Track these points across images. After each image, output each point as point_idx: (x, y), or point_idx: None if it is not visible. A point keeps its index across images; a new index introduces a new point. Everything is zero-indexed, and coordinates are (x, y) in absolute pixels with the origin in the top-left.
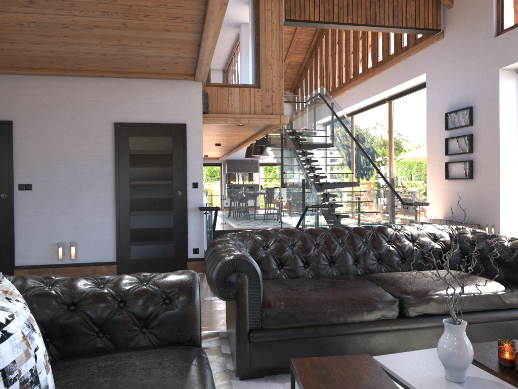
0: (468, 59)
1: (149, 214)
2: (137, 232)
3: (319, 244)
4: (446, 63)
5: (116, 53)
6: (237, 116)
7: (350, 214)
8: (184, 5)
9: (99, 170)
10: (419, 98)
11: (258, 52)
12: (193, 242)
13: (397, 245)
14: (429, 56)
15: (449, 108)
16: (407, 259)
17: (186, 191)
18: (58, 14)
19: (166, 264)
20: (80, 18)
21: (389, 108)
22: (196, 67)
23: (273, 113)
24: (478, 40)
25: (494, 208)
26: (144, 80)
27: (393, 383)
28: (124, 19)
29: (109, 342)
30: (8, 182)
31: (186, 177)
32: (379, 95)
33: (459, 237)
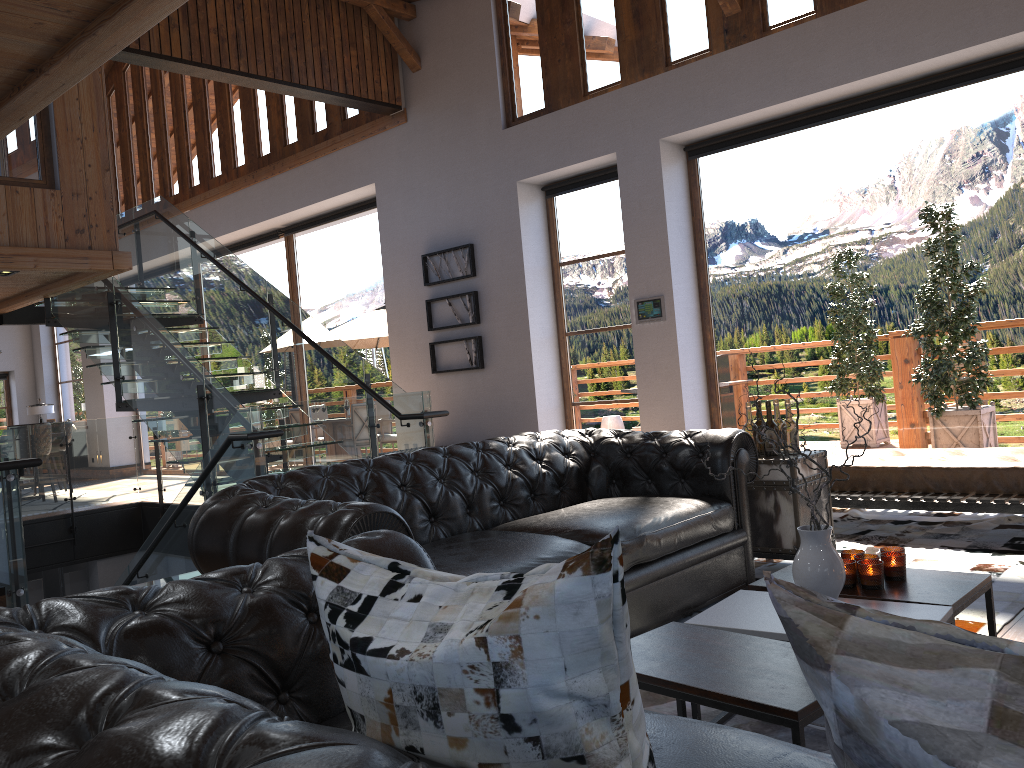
0: (458, 162)
1: None
2: None
3: (407, 484)
4: (416, 166)
5: None
6: (6, 250)
7: (285, 451)
8: None
9: None
10: (354, 229)
11: (44, 109)
12: None
13: (523, 469)
14: (380, 152)
15: (428, 247)
16: (539, 492)
17: None
18: None
19: None
20: None
21: (287, 247)
22: None
23: (94, 247)
24: (474, 131)
25: (527, 415)
26: None
27: (769, 639)
28: None
29: (304, 708)
30: None
31: None
32: (270, 221)
33: (598, 445)
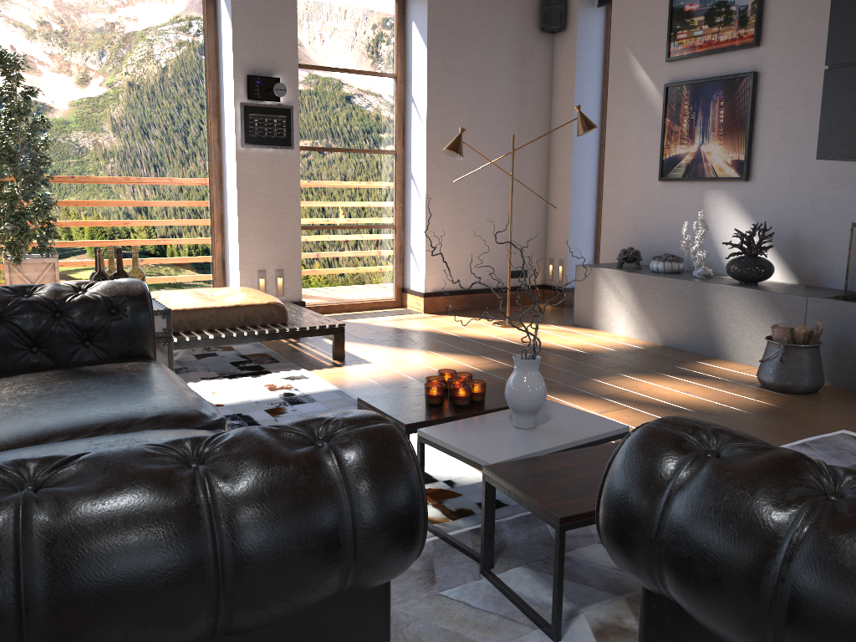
0: None
1: None
2: None
3: None
4: None
5: None
6: None
7: None
8: None
9: None
10: None
11: None
12: None
13: None
14: None
15: None
16: None
17: None
18: None
19: None
20: None
21: None
22: None
23: None
24: None
25: None
26: None
27: (573, 450)
28: None
29: None
30: None
31: None
32: None
33: None
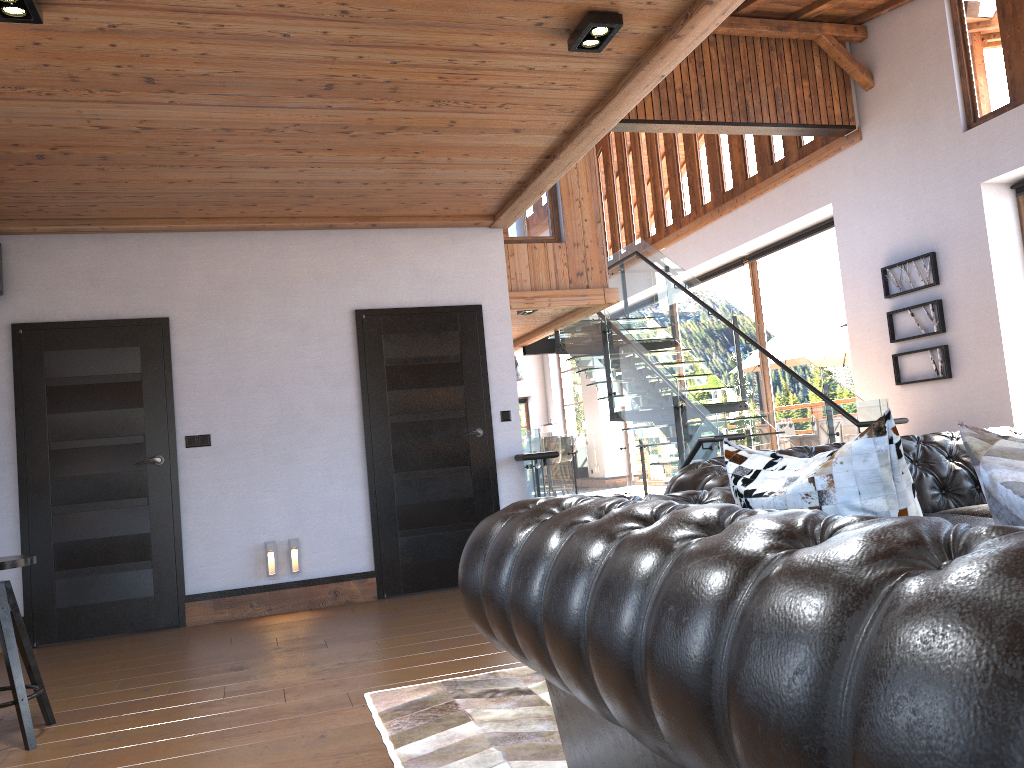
0: (915, 172)
1: (429, 476)
2: (410, 512)
3: None
4: (872, 182)
5: (389, 179)
6: (529, 294)
7: None
8: (582, 83)
9: (332, 399)
10: (813, 250)
11: None
12: None
13: (966, 461)
14: (836, 173)
15: (888, 259)
16: None
17: (492, 428)
18: (354, 108)
19: None
20: (385, 114)
21: (751, 272)
22: (507, 201)
23: (590, 286)
24: (932, 138)
25: (1002, 424)
26: (402, 231)
27: None
28: (460, 112)
29: None
30: (166, 433)
31: (490, 402)
32: (734, 250)
33: None
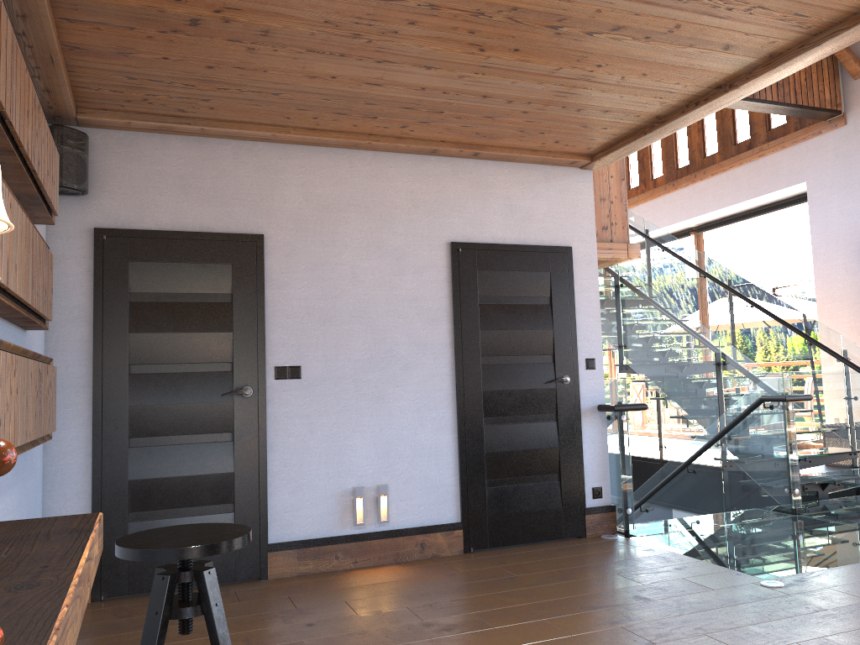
0: None
1: (516, 422)
2: (497, 460)
3: None
4: (855, 163)
5: (537, 98)
6: None
7: None
8: None
9: (425, 336)
10: (768, 225)
11: None
12: (591, 475)
13: None
14: (813, 154)
15: None
16: None
17: (578, 376)
18: None
19: (550, 522)
20: (620, 5)
21: (696, 243)
22: (622, 139)
23: (613, 240)
24: None
25: None
26: (498, 164)
27: None
28: (698, 14)
29: None
30: (256, 362)
31: (577, 348)
32: (687, 221)
33: None
